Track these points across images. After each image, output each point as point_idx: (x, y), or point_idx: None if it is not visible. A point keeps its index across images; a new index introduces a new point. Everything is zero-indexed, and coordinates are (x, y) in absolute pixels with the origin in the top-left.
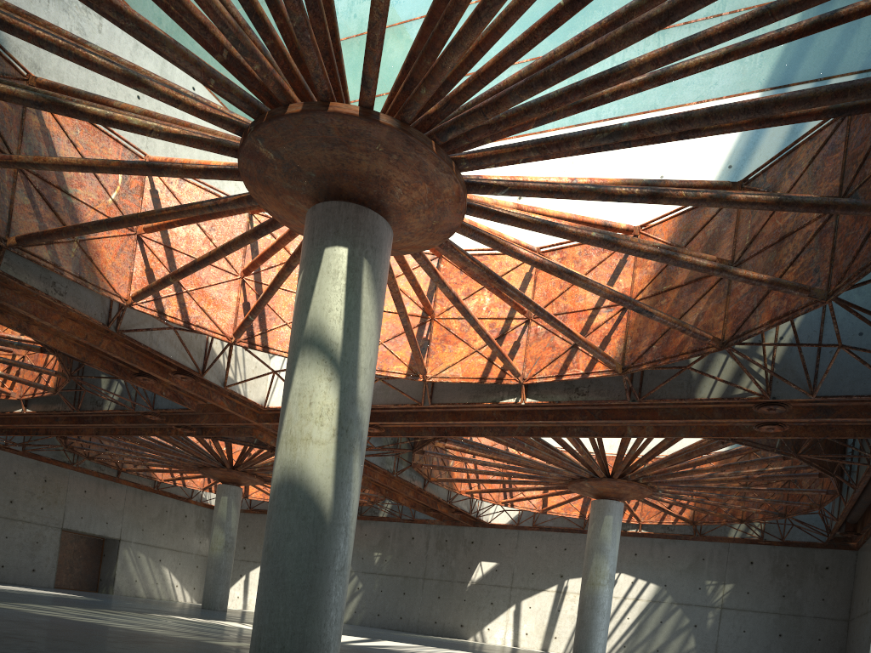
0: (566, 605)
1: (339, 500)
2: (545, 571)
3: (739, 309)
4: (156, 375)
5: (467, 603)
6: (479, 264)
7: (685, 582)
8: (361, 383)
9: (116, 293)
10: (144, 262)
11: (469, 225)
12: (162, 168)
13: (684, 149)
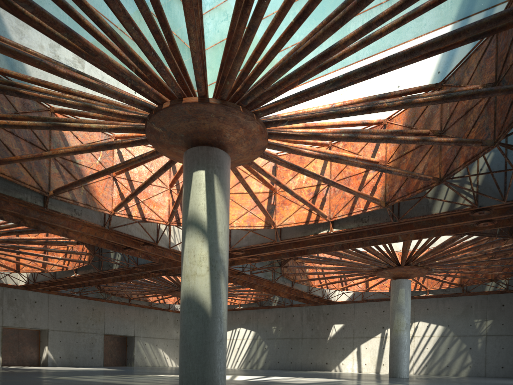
0: (387, 345)
1: (215, 304)
2: (373, 326)
3: (447, 158)
4: (133, 247)
5: (328, 350)
6: (285, 162)
7: (460, 322)
8: (220, 240)
9: (105, 209)
10: (118, 190)
11: (273, 143)
12: (112, 145)
13: (410, 67)
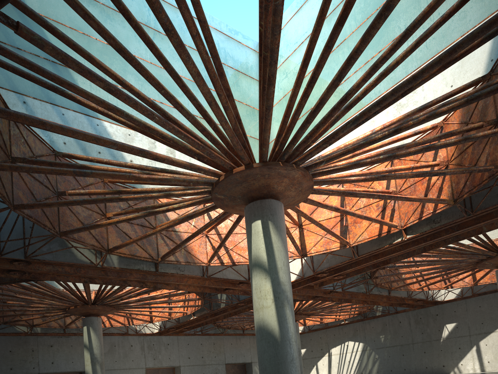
0: None
1: (282, 329)
2: (490, 320)
3: None
4: (231, 287)
5: (443, 351)
6: (336, 191)
7: None
8: (281, 274)
9: (202, 262)
10: (210, 244)
11: (320, 180)
12: (192, 215)
13: (460, 65)
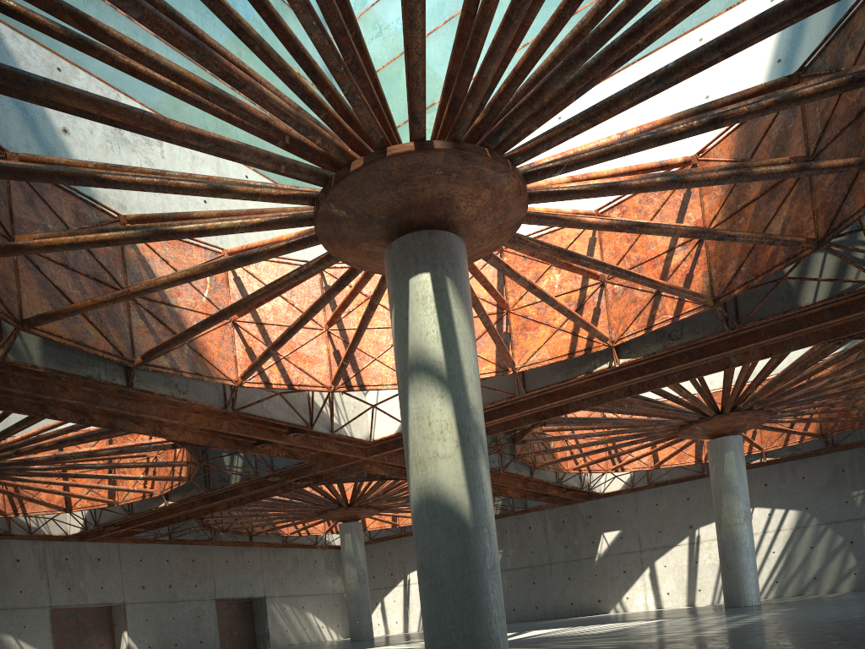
0: (702, 555)
1: (476, 504)
2: (672, 526)
3: (828, 201)
4: (271, 440)
5: (599, 577)
6: (548, 245)
7: (828, 499)
8: (471, 392)
9: (227, 378)
10: (243, 343)
11: (532, 213)
12: (251, 256)
13: (724, 61)
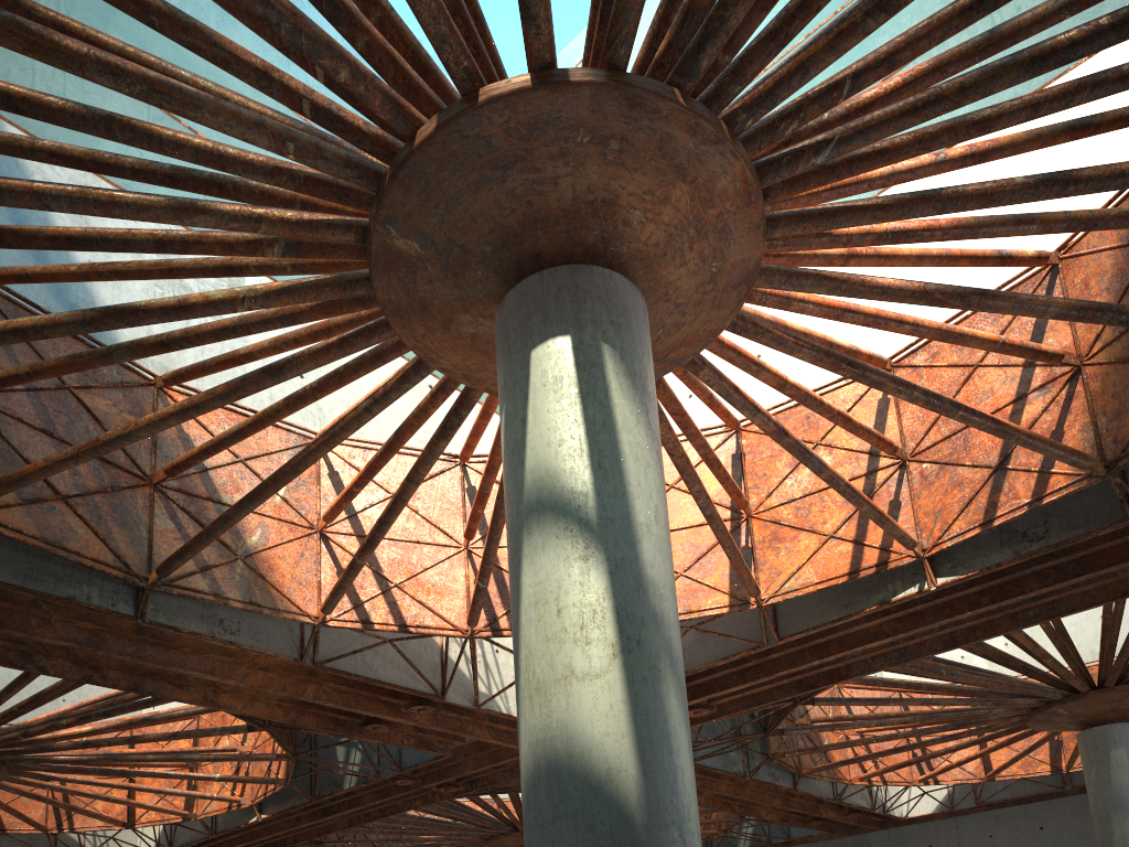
0: None
1: (654, 776)
2: None
3: None
4: (385, 716)
5: None
6: (808, 342)
7: None
8: (647, 552)
9: (301, 612)
10: (333, 563)
11: (776, 266)
12: (282, 365)
13: None
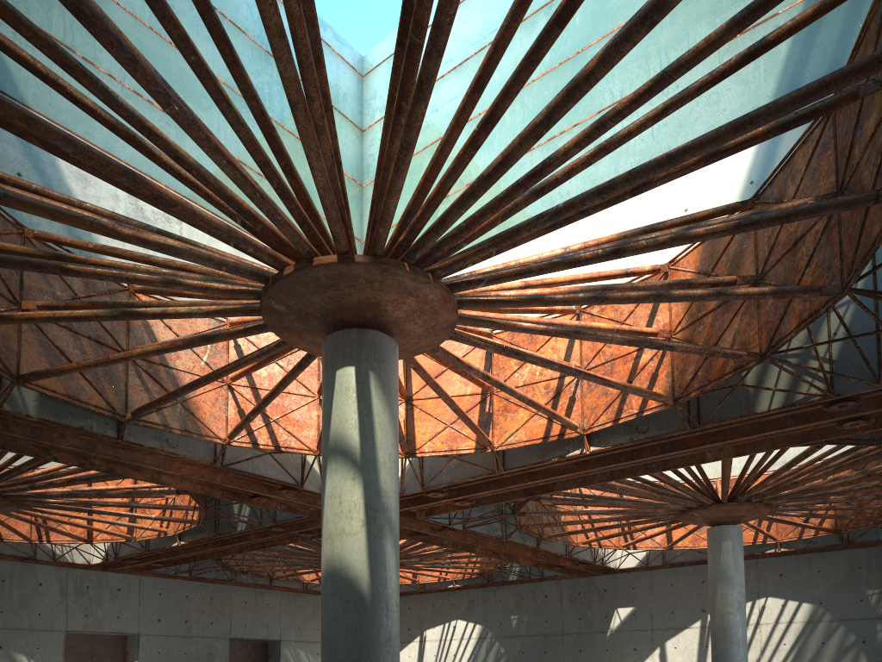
0: None
1: (376, 580)
2: (685, 608)
3: (770, 319)
4: (265, 494)
5: (609, 652)
6: (492, 344)
7: (842, 595)
8: (383, 476)
9: (216, 436)
10: (236, 405)
11: (469, 316)
12: (213, 337)
13: (703, 178)
